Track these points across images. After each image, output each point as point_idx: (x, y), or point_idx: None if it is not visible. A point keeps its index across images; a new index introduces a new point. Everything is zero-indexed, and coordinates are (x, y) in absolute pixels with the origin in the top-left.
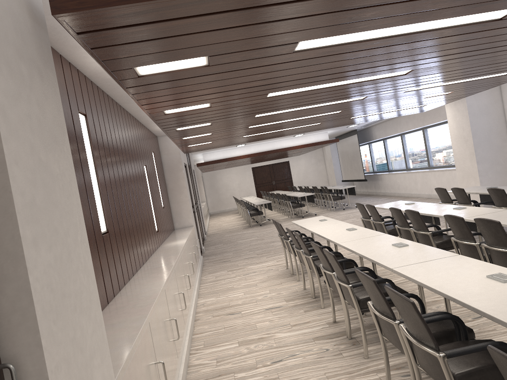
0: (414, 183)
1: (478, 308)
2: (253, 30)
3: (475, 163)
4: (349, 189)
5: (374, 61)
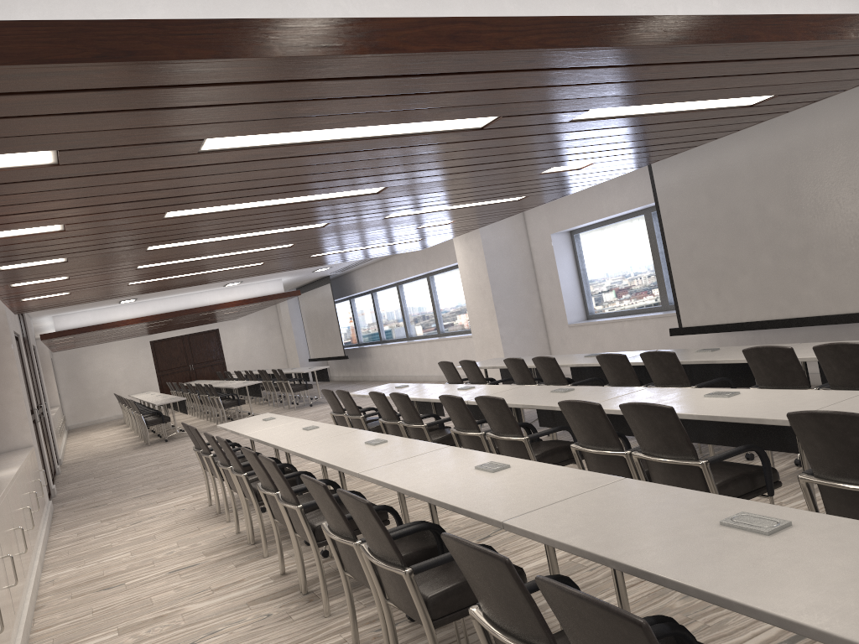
0: (418, 359)
1: (455, 504)
2: (130, 119)
3: (496, 326)
4: (319, 372)
5: (326, 172)
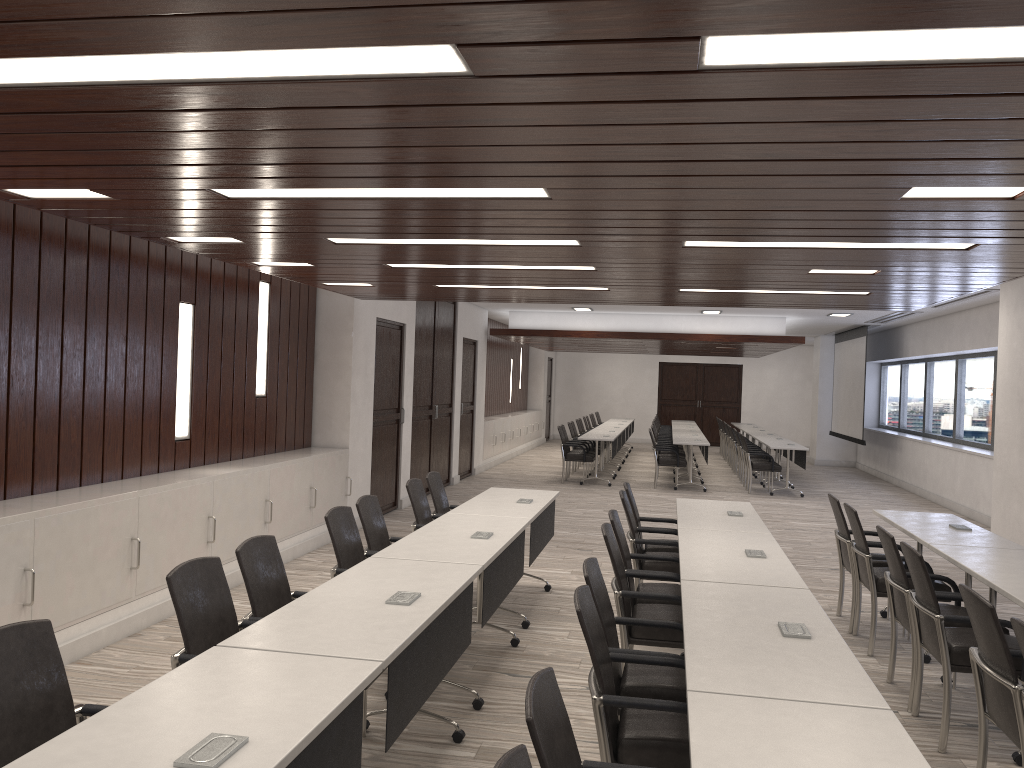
0: (951, 474)
1: None
2: None
3: None
4: (799, 452)
5: (328, 147)
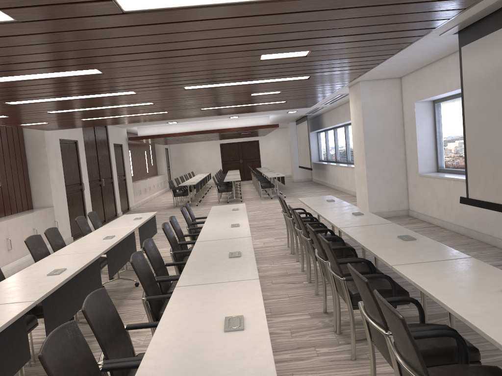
0: (346, 178)
1: None
2: None
3: (365, 167)
4: (282, 177)
5: None
